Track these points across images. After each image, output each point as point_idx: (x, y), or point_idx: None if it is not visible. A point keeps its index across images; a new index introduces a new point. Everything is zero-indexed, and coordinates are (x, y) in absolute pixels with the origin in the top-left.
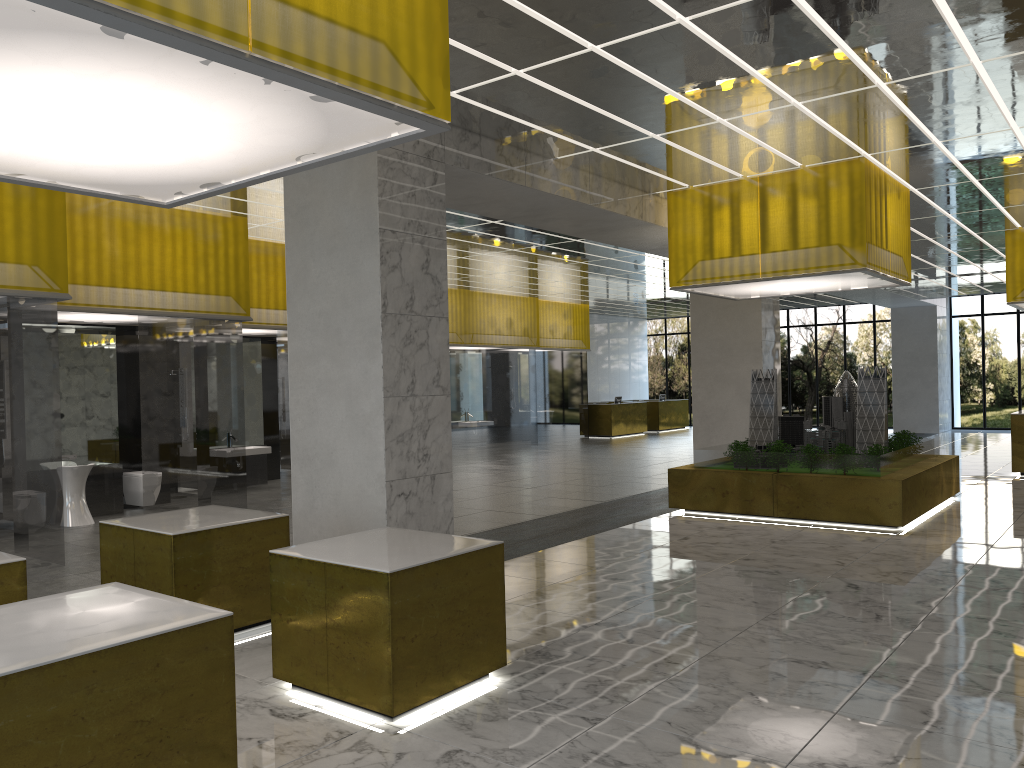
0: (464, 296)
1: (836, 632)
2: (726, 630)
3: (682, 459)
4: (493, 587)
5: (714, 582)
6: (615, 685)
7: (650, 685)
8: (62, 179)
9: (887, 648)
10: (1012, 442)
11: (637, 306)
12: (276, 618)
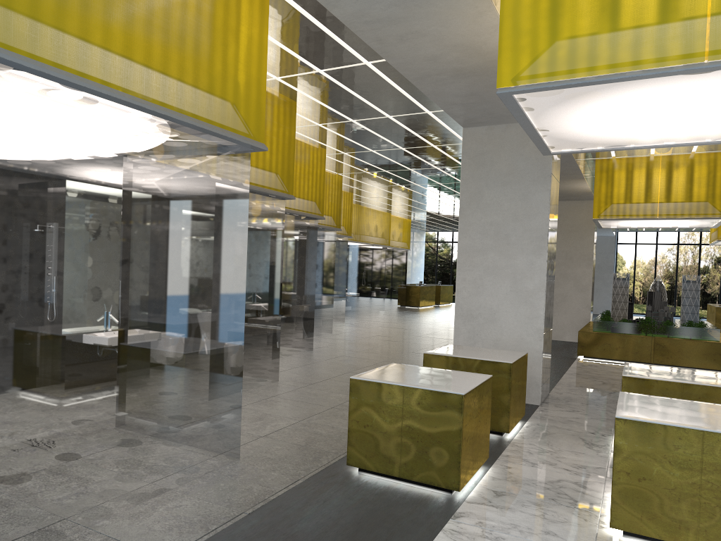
0: (358, 209)
1: None
2: None
3: None
4: None
5: None
6: None
7: None
8: (556, 135)
9: None
10: (715, 323)
11: (437, 223)
12: None
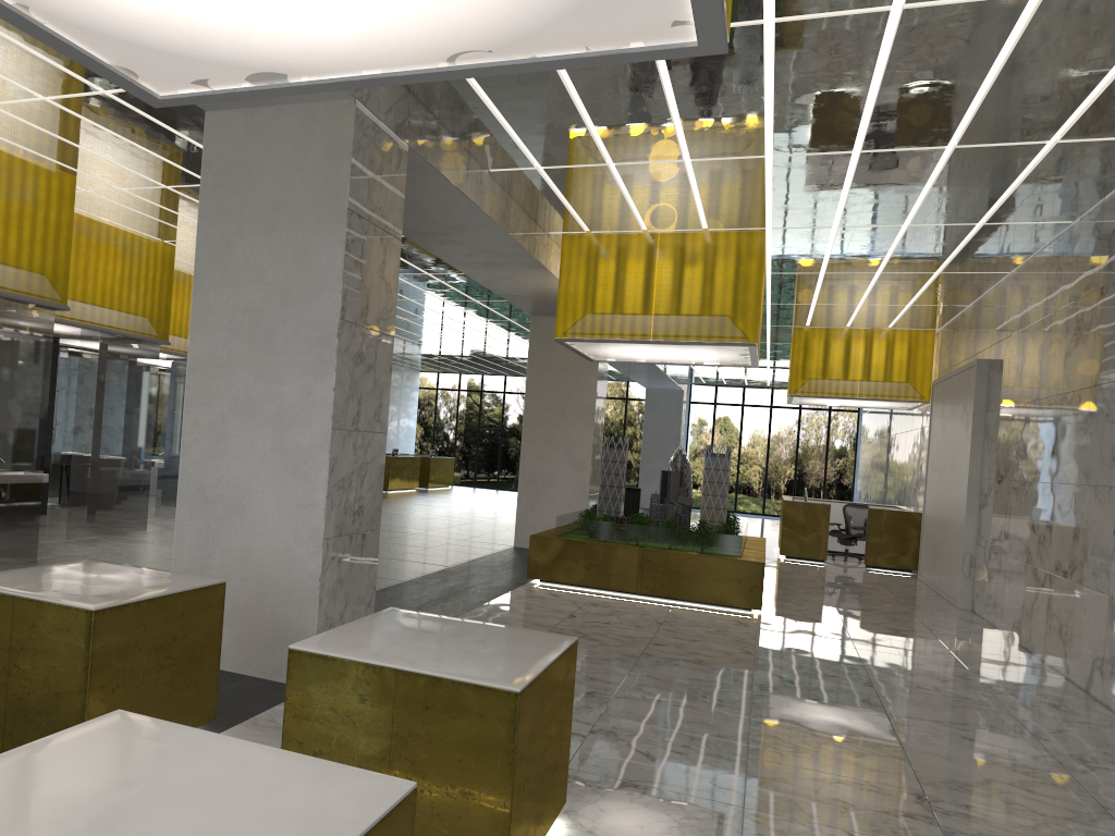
0: None
1: (835, 740)
2: (731, 739)
3: (479, 521)
4: (568, 700)
5: (655, 673)
6: (698, 826)
7: (735, 824)
8: (46, 5)
9: (901, 761)
10: (783, 527)
11: (423, 356)
12: (292, 748)
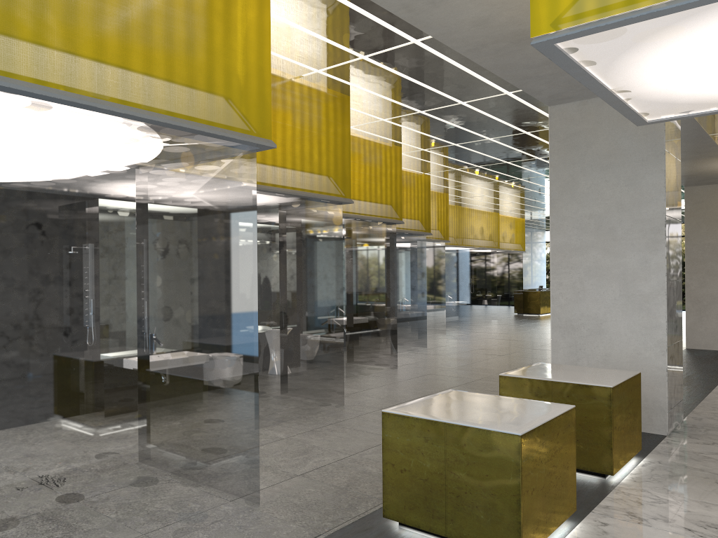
0: (458, 210)
1: None
2: None
3: None
4: None
5: None
6: None
7: None
8: (643, 96)
9: None
10: None
11: None
12: None
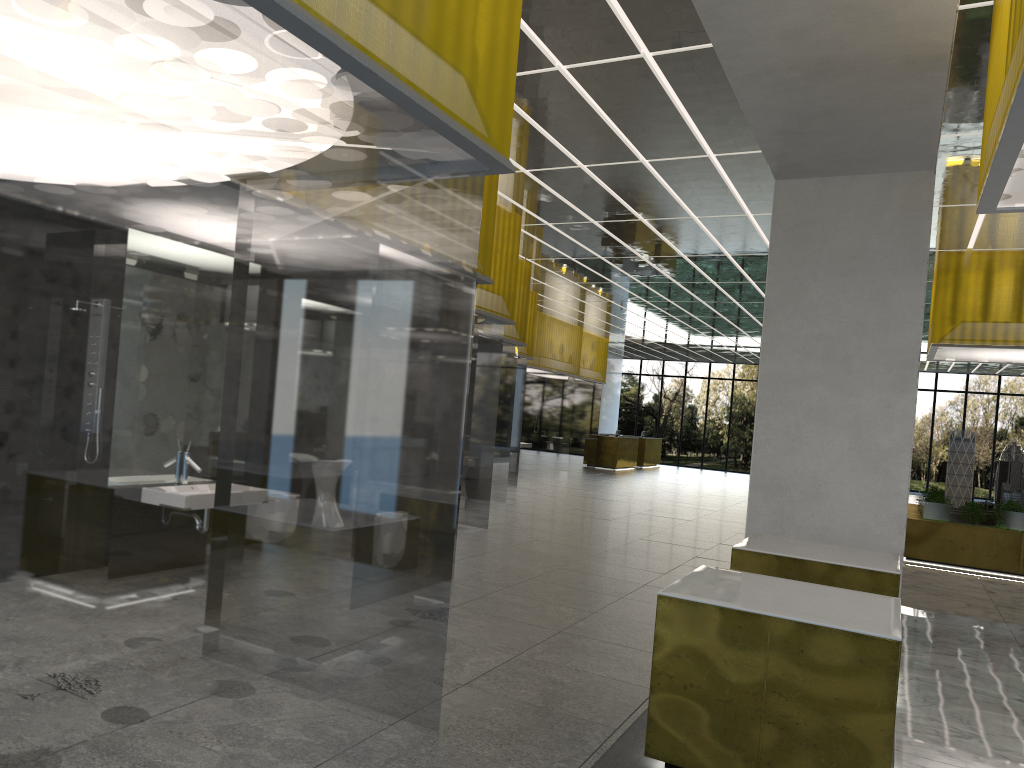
0: (539, 318)
1: None
2: None
3: (746, 500)
4: None
5: None
6: None
7: None
8: None
9: None
10: None
11: (645, 346)
12: None
